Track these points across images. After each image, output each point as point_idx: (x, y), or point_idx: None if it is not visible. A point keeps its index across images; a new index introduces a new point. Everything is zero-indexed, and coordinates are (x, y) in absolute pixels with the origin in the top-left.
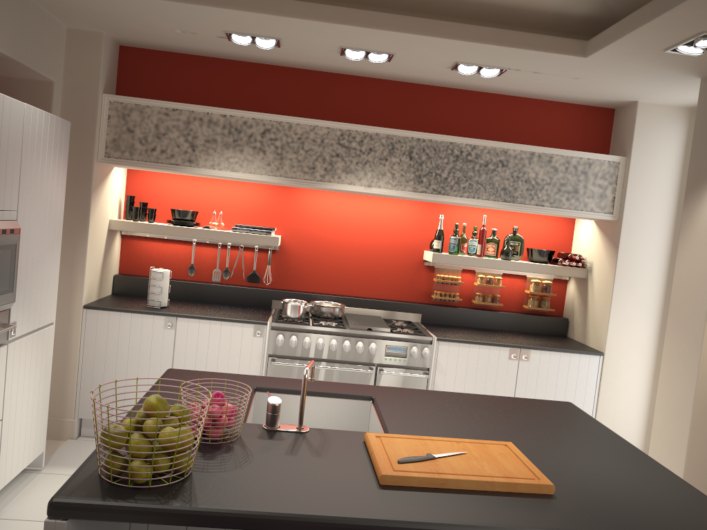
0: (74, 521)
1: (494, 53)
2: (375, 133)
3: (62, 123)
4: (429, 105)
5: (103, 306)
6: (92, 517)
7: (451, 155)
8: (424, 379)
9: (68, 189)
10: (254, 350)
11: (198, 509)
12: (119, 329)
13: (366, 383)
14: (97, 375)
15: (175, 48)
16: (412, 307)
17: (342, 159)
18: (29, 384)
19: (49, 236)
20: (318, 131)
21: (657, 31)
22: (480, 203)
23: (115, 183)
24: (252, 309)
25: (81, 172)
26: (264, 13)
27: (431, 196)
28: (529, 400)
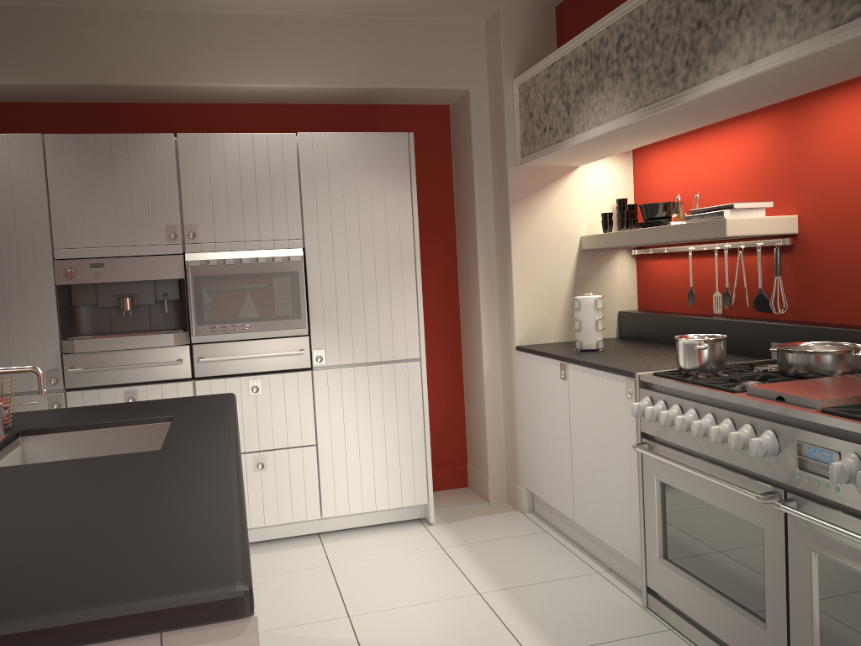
0: None
1: None
2: None
3: (388, 138)
4: None
5: (526, 347)
6: None
7: None
8: None
9: (498, 207)
10: (629, 422)
11: None
12: (535, 377)
13: (770, 527)
14: (529, 436)
15: None
16: None
17: (705, 27)
18: (371, 420)
19: (383, 262)
20: None
21: None
22: None
23: (591, 187)
24: None
25: (502, 184)
26: None
27: None
28: (212, 537)
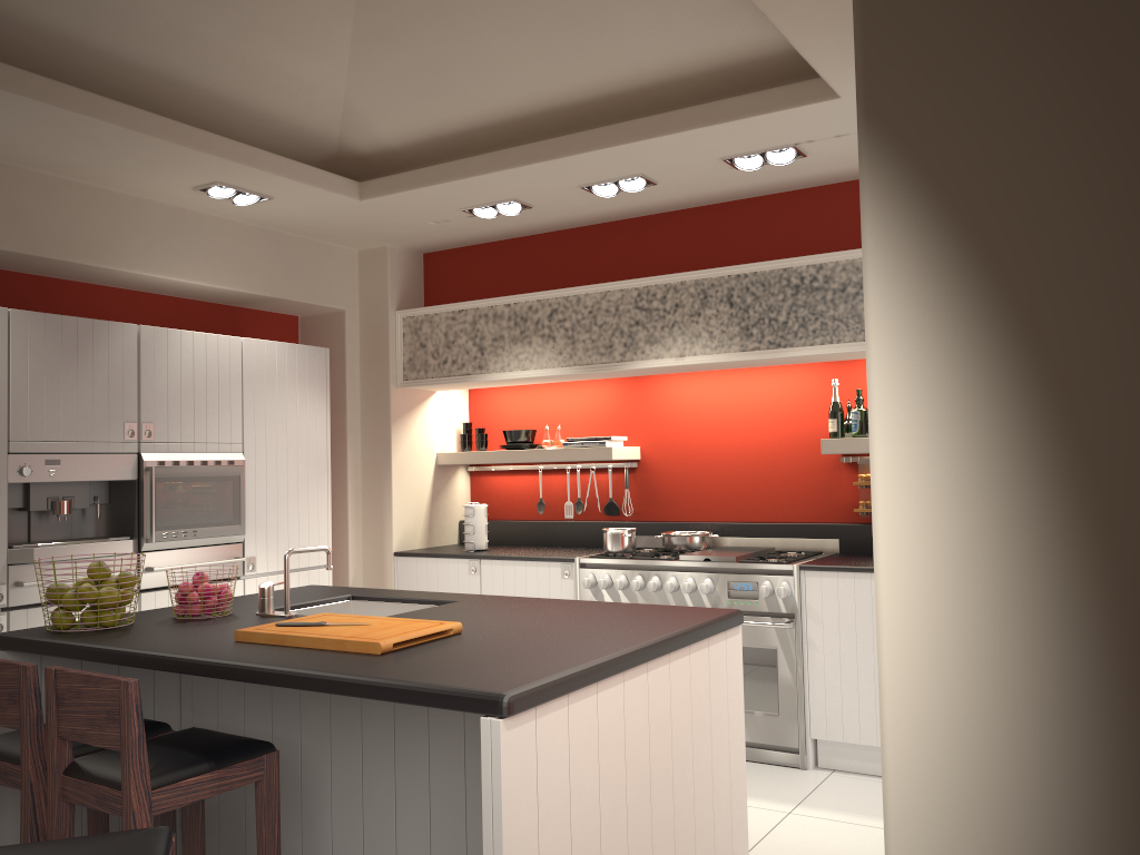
0: (17, 656)
1: (731, 134)
2: (680, 282)
3: (311, 351)
4: (773, 223)
5: (411, 552)
6: (11, 648)
7: (787, 287)
8: (789, 631)
9: (371, 422)
10: (564, 596)
11: (63, 642)
12: (427, 578)
13: None
14: None
15: (465, 241)
16: (823, 529)
17: (643, 326)
18: None
19: (304, 469)
20: (610, 297)
21: (824, 38)
22: (841, 348)
23: (443, 410)
24: (597, 549)
25: (381, 402)
26: (452, 180)
27: (767, 352)
28: (670, 607)
